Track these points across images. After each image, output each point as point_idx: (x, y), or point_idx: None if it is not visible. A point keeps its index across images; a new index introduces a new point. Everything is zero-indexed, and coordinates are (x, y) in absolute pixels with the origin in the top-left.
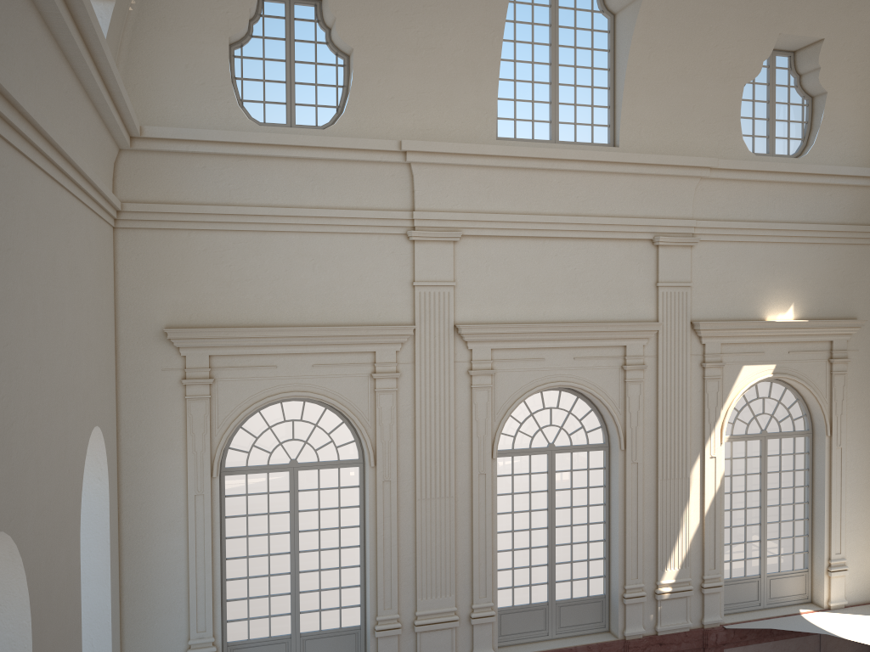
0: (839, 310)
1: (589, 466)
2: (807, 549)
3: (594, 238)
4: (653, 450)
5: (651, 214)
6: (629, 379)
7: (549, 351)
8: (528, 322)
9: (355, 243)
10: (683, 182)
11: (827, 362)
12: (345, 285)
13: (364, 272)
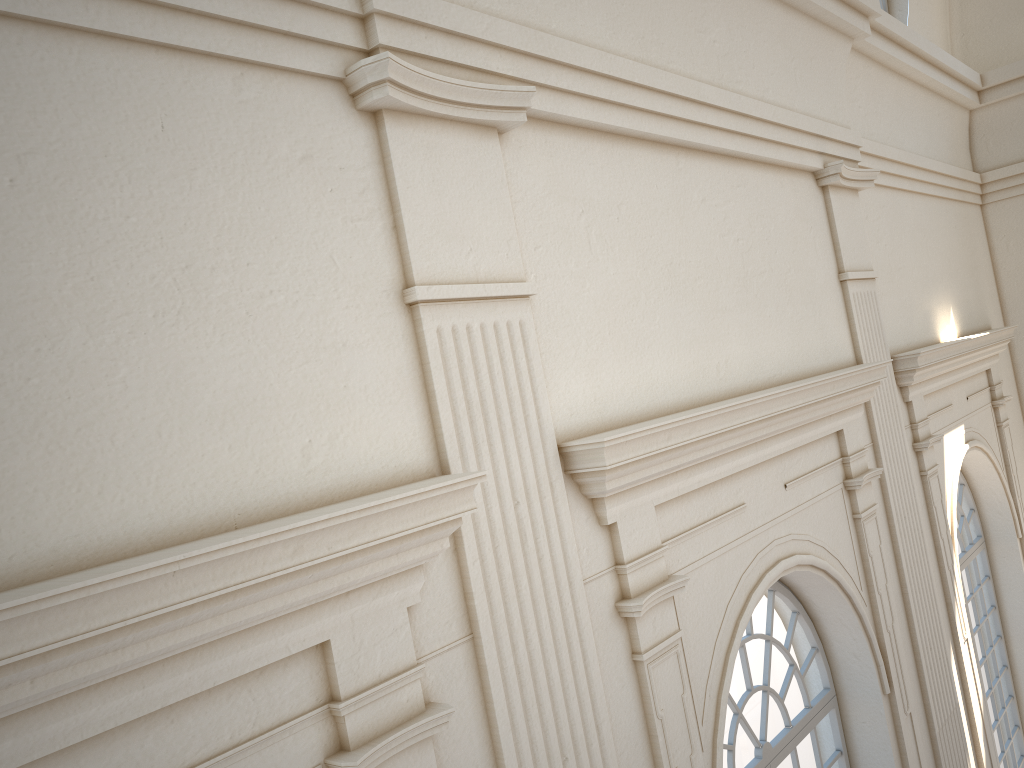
0: (979, 315)
1: (822, 764)
2: (1022, 752)
3: (747, 160)
4: (913, 667)
5: (810, 111)
6: (862, 510)
7: (746, 478)
8: (697, 401)
9: (130, 93)
10: (836, 45)
11: (992, 408)
12: (115, 321)
13: (203, 245)
